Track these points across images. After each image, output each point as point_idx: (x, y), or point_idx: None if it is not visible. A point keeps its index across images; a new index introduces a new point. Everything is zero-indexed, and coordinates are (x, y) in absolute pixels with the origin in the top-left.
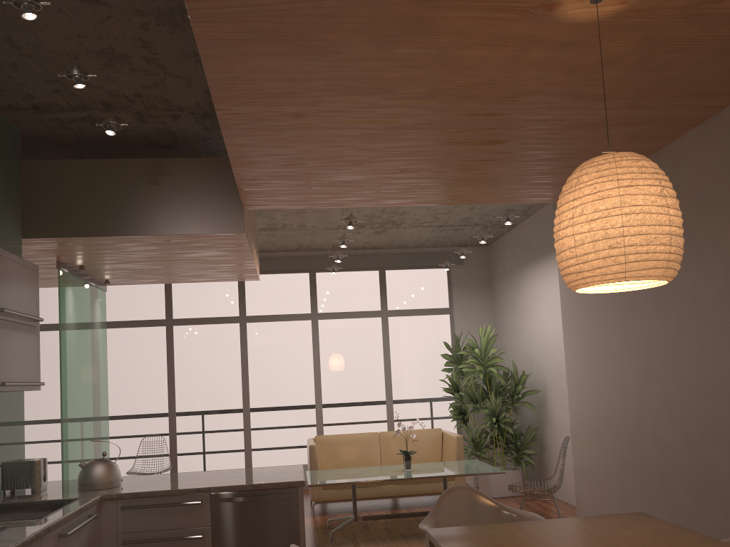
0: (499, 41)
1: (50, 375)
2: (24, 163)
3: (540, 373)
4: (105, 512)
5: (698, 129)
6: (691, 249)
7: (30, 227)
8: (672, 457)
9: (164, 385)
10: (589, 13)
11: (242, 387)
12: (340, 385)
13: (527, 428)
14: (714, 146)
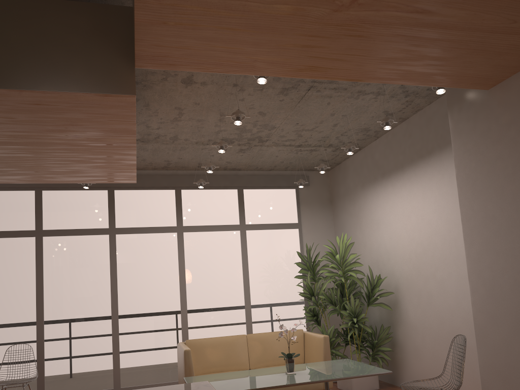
0: None
1: None
2: None
3: (390, 277)
4: None
5: None
6: None
7: None
8: None
9: (32, 294)
10: None
11: (110, 294)
12: (203, 292)
13: (381, 327)
14: None
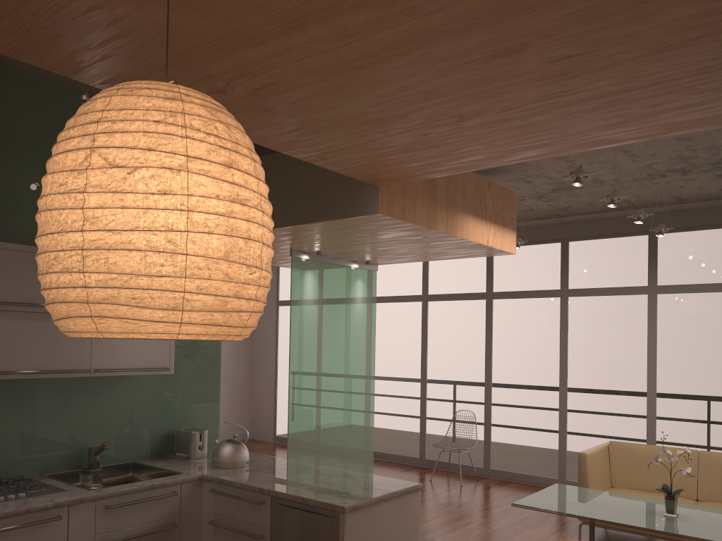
0: None
1: (390, 343)
2: None
3: None
4: (204, 490)
5: None
6: None
7: None
8: None
9: (481, 360)
10: None
11: (559, 369)
12: (682, 379)
13: None
14: None
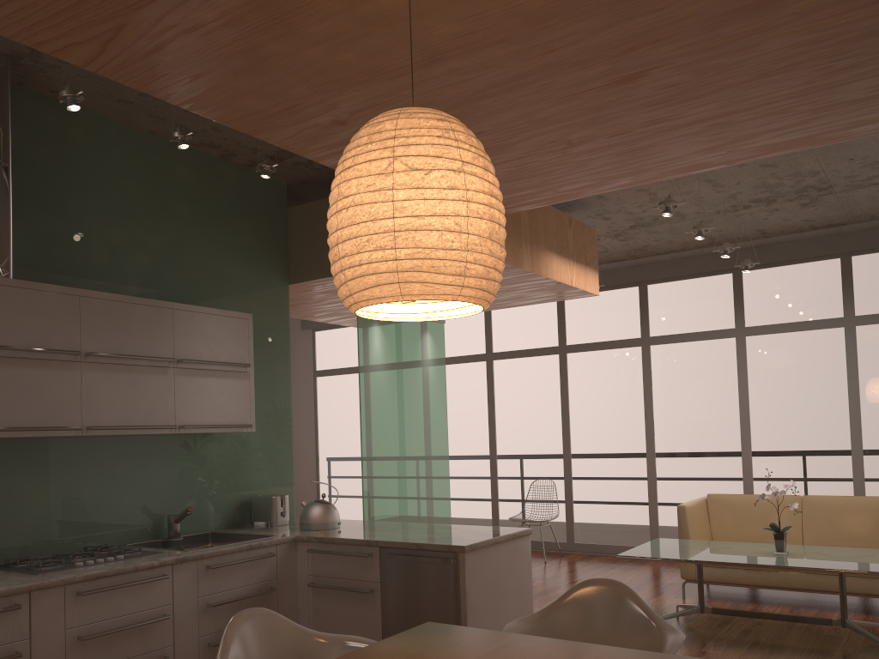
0: None
1: (452, 410)
2: (289, 211)
3: None
4: (299, 552)
5: None
6: None
7: (294, 273)
8: None
9: (558, 422)
10: None
11: (644, 426)
12: (777, 426)
13: None
14: None
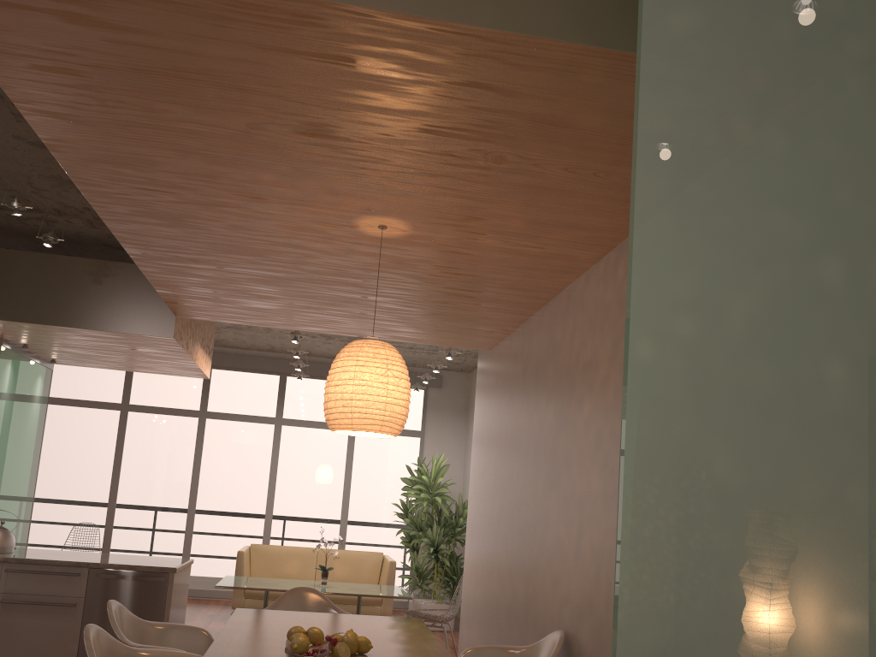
0: (328, 239)
1: None
2: None
3: None
4: None
5: (540, 311)
6: (528, 410)
7: None
8: (503, 588)
9: (108, 472)
10: (384, 233)
11: (190, 484)
12: (295, 496)
13: None
14: (544, 328)
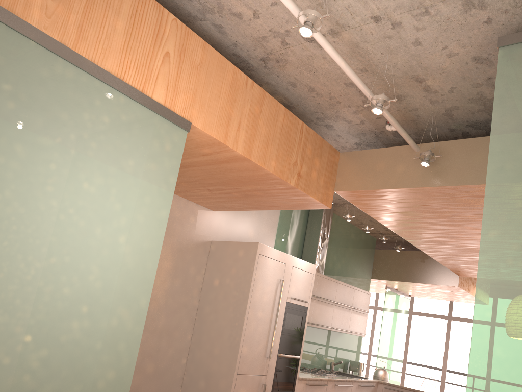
0: None
1: None
2: (375, 250)
3: None
4: (378, 387)
5: None
6: None
7: (374, 274)
8: None
9: (441, 351)
10: None
11: None
12: None
13: None
14: None
